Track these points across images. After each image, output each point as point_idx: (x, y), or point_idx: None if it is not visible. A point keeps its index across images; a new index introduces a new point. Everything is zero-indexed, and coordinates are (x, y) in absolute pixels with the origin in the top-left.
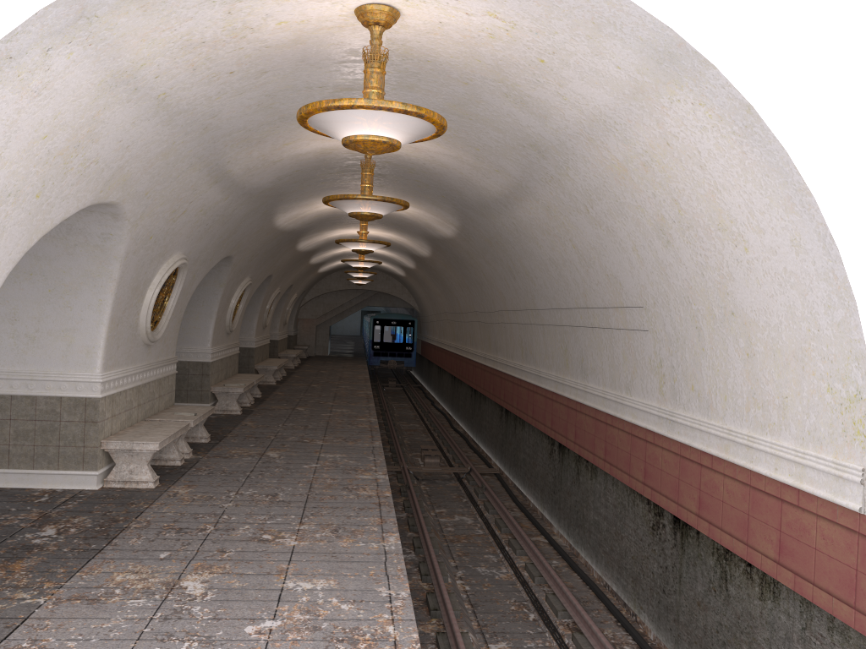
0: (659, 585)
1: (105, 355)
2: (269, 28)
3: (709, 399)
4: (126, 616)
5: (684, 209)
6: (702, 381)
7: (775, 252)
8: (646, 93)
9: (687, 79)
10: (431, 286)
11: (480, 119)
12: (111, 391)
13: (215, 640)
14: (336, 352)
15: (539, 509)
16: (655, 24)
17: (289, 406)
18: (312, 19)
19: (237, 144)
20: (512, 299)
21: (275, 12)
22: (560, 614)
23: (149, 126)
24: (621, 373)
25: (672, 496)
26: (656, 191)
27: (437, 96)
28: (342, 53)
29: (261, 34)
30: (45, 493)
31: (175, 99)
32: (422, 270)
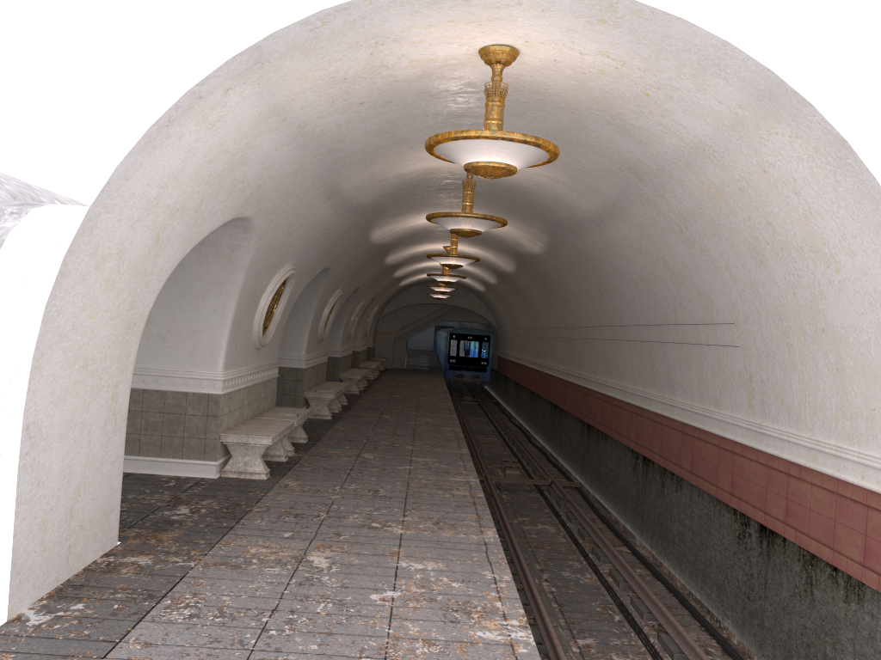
0: (743, 592)
1: (226, 355)
2: (401, 65)
3: (799, 412)
4: (266, 580)
5: (778, 232)
6: (791, 395)
7: (865, 273)
8: (745, 125)
9: (785, 114)
10: (512, 301)
11: (581, 144)
12: (229, 389)
13: (346, 603)
14: (411, 366)
15: (621, 522)
16: (757, 67)
17: (375, 413)
18: (440, 57)
19: (353, 165)
20: (598, 315)
21: (409, 52)
22: (645, 616)
23: (287, 150)
24: (709, 387)
25: (759, 505)
26: (751, 214)
27: (542, 123)
28: (461, 85)
29: (394, 70)
30: (171, 479)
31: (312, 126)
32: (503, 286)
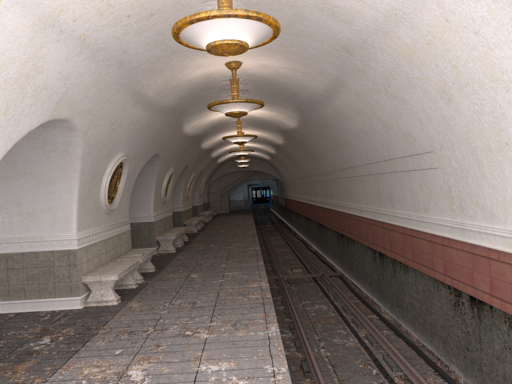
0: (463, 345)
1: (78, 221)
2: None
3: (492, 210)
4: None
5: (462, 72)
6: (484, 198)
7: None
8: None
9: None
10: (286, 163)
11: (305, 34)
12: (84, 244)
13: None
14: (234, 210)
15: (370, 297)
16: None
17: (205, 244)
18: None
19: (146, 74)
20: (338, 162)
21: None
22: (394, 369)
23: (79, 61)
24: (419, 200)
25: (468, 282)
26: (438, 62)
27: None
28: None
29: None
30: (48, 313)
31: (93, 39)
32: (280, 154)
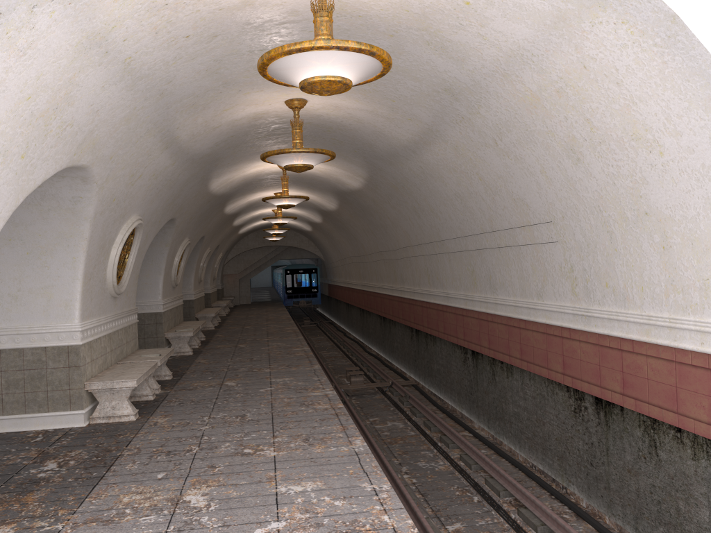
0: (586, 459)
1: (81, 306)
2: None
3: (625, 292)
4: (142, 532)
5: (597, 127)
6: (616, 278)
7: (692, 151)
8: (568, 20)
9: None
10: (336, 236)
11: (400, 70)
12: (89, 339)
13: None
14: (256, 301)
15: (458, 410)
16: None
17: (231, 344)
18: None
19: (185, 111)
20: (416, 235)
21: None
22: (502, 494)
23: (115, 90)
24: (531, 282)
25: (594, 381)
26: (568, 114)
27: None
28: (284, 14)
29: None
30: (38, 433)
31: (138, 63)
32: (328, 223)
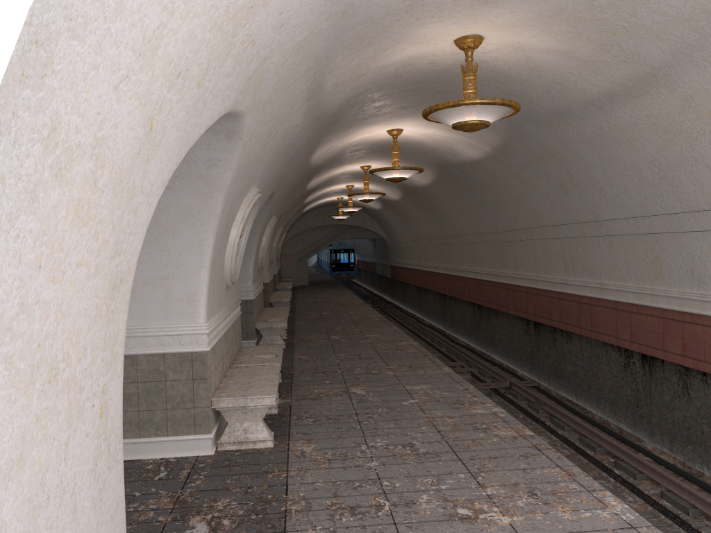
0: None
1: (207, 302)
2: None
3: None
4: None
5: None
6: None
7: None
8: None
9: None
10: (414, 214)
11: None
12: (213, 342)
13: None
14: (312, 282)
15: (613, 423)
16: None
17: (322, 335)
18: None
19: (350, 45)
20: (552, 214)
21: None
22: None
23: None
24: None
25: None
26: None
27: None
28: None
29: None
30: (158, 465)
31: None
32: (408, 201)
